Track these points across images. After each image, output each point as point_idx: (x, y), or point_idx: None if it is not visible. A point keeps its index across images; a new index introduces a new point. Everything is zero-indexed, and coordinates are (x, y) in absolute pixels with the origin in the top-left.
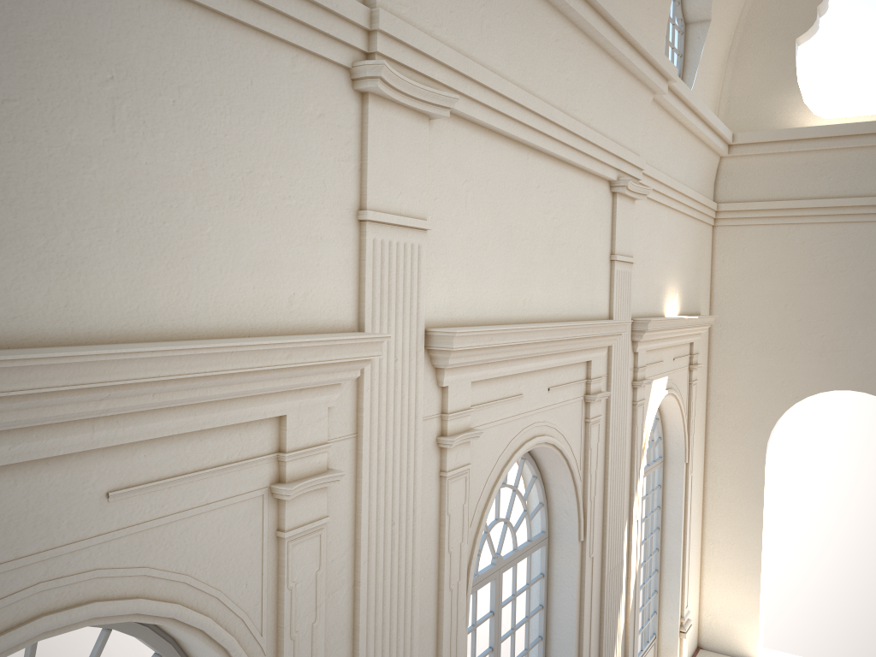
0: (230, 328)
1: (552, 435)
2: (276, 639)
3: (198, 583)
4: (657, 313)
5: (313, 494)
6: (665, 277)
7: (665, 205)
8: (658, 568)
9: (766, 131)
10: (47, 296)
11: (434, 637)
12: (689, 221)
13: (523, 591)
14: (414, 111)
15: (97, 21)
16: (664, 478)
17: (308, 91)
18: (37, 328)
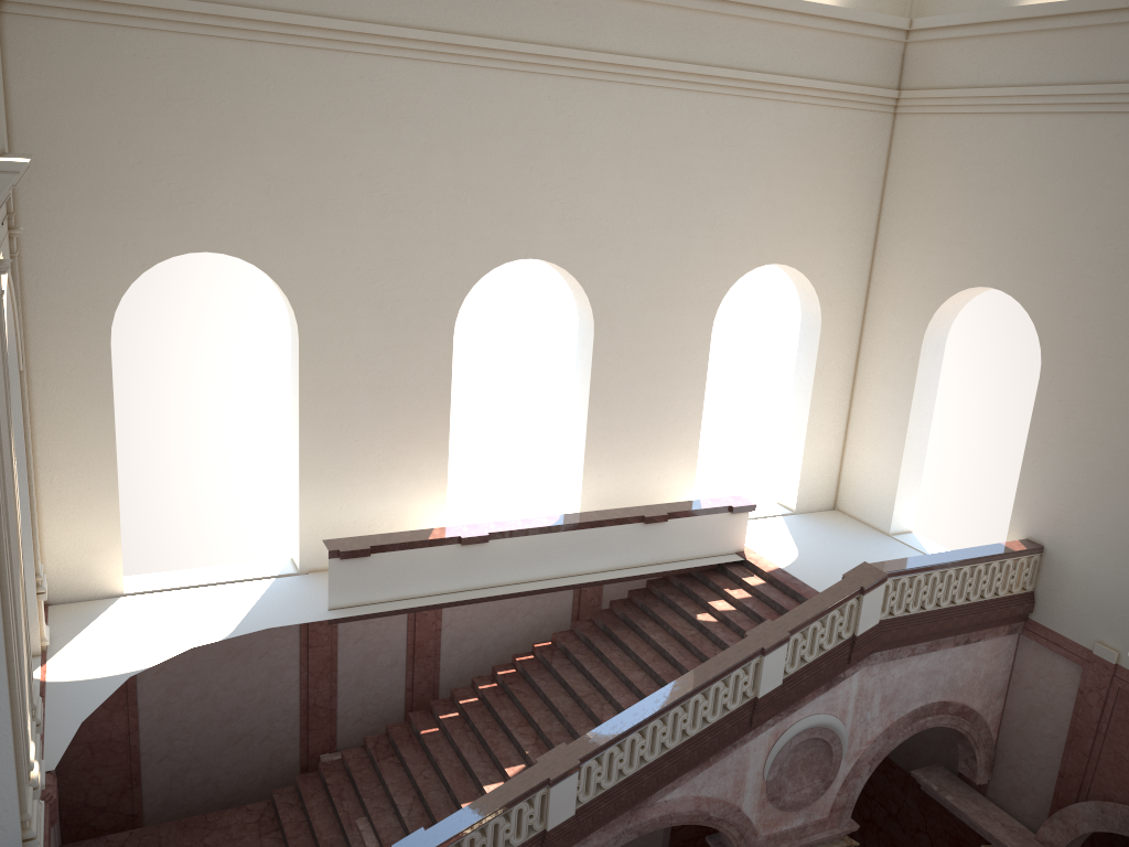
0: None
1: None
2: None
3: None
4: None
5: None
6: None
7: None
8: None
9: None
10: None
11: None
12: None
13: None
14: None
15: None
16: None
17: None
18: None
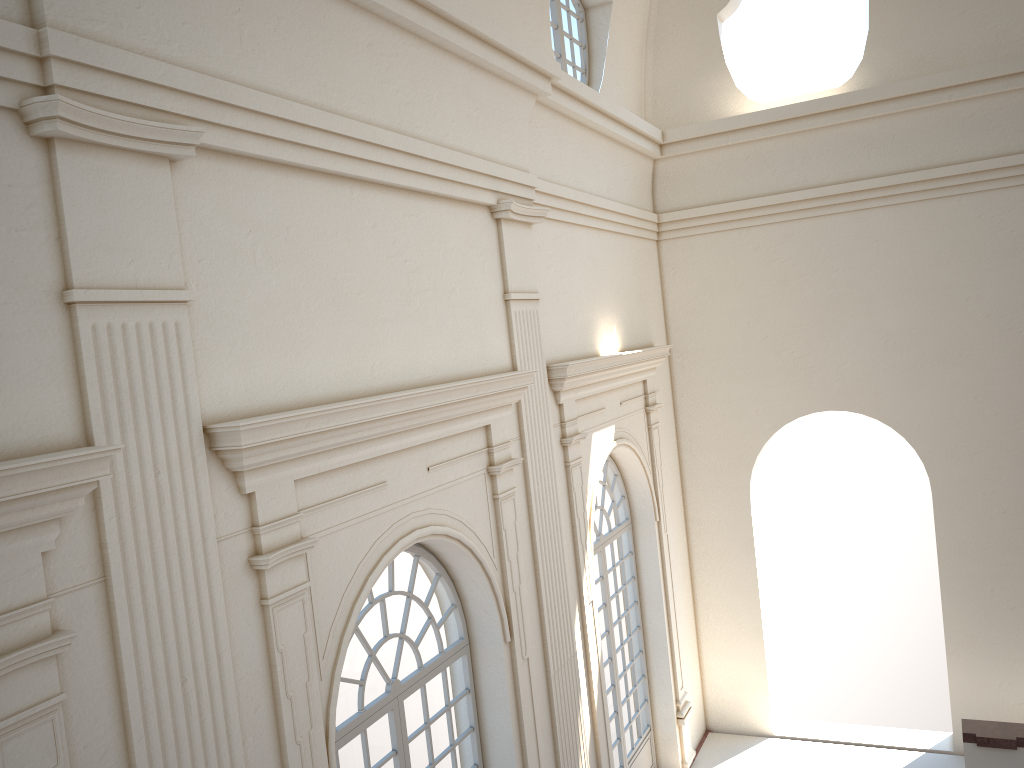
0: None
1: (442, 523)
2: None
3: None
4: (587, 353)
5: (31, 670)
6: (594, 309)
7: (580, 225)
8: (642, 648)
9: (697, 124)
10: None
11: None
12: (620, 239)
13: (441, 715)
14: (141, 154)
15: None
16: (635, 543)
17: None
18: None
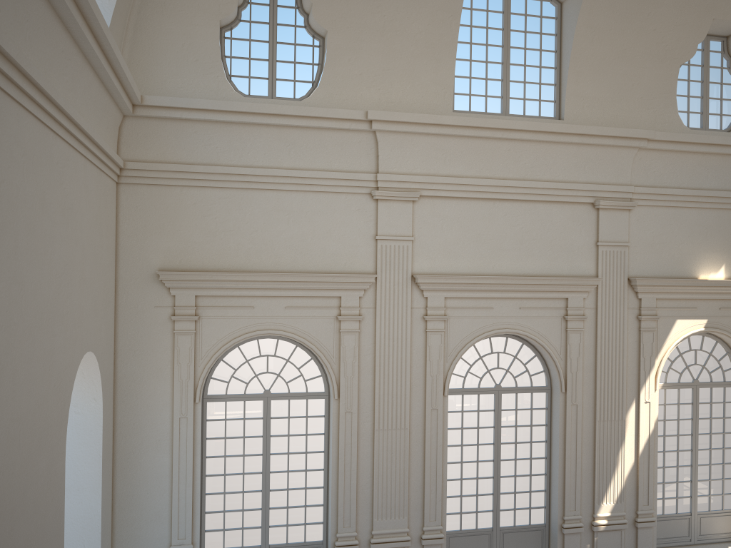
0: (322, 271)
1: (525, 330)
2: (339, 361)
3: (311, 336)
4: (681, 276)
5: (352, 321)
6: (697, 253)
7: (691, 207)
8: None
9: None
10: (272, 262)
11: (423, 392)
12: None
13: (525, 409)
14: (403, 200)
15: (284, 202)
16: None
17: (352, 203)
18: (269, 269)
